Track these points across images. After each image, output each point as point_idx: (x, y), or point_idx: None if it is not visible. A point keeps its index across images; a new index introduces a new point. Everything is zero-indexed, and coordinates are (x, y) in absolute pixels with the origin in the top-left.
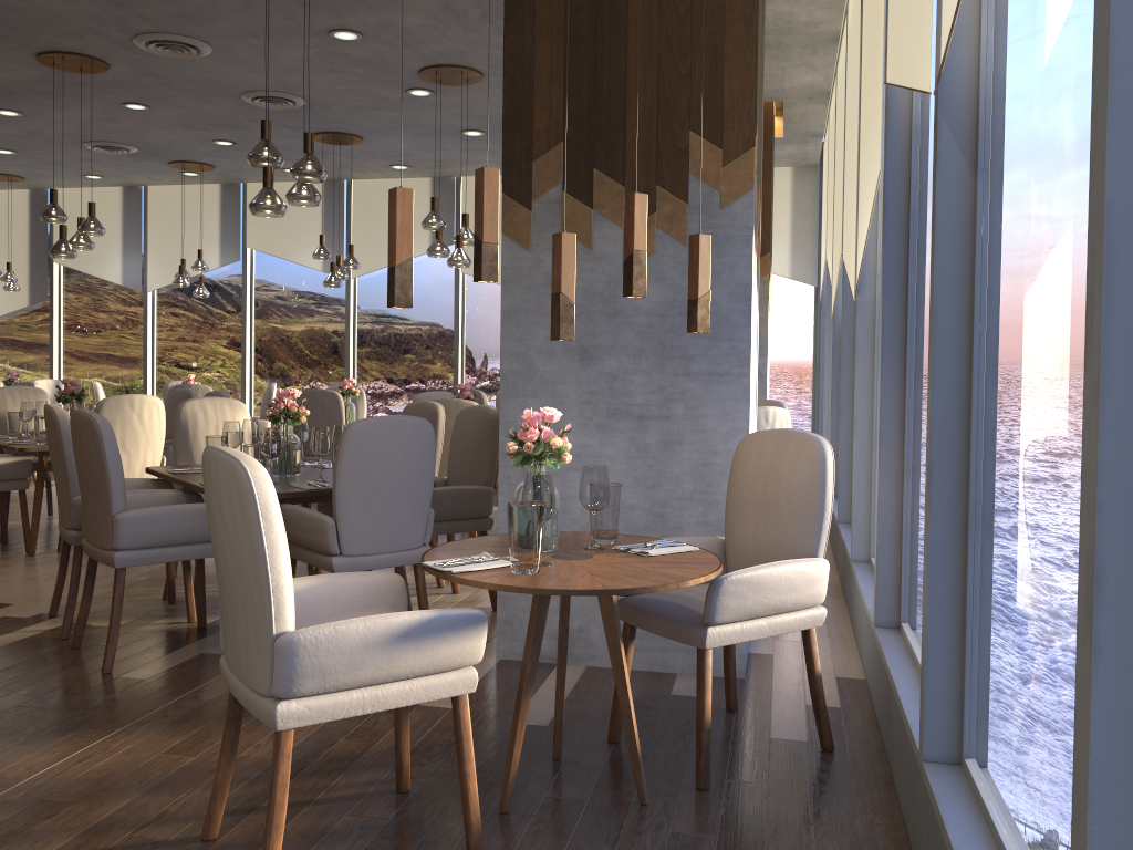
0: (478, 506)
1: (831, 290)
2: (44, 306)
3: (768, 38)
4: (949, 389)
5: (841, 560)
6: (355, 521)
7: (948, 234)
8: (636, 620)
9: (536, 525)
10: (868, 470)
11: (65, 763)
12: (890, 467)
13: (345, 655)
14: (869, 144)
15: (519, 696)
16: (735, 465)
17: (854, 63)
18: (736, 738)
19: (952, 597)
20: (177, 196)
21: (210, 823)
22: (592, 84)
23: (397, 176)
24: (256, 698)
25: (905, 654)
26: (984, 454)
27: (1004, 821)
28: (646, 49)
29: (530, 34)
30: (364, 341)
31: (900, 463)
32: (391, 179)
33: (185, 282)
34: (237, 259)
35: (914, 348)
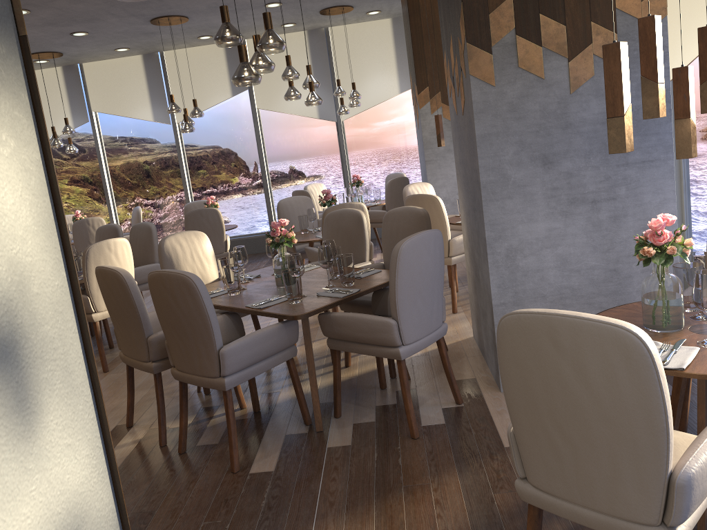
0: None
1: None
2: None
3: None
4: None
5: None
6: (409, 318)
7: None
8: None
9: None
10: (679, 209)
11: None
12: None
13: None
14: None
15: None
16: None
17: None
18: None
19: None
20: None
21: None
22: None
23: (199, 44)
24: (632, 527)
25: None
26: None
27: None
28: None
29: None
30: (193, 167)
31: None
32: (193, 47)
33: (60, 144)
34: (86, 121)
35: None
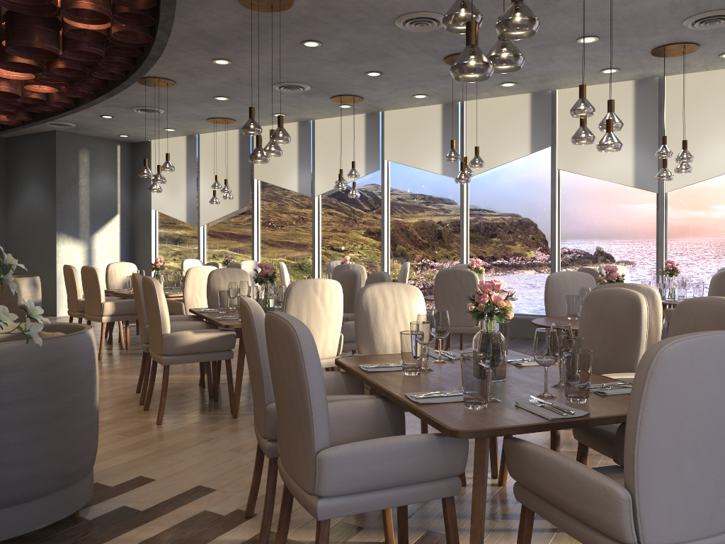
0: None
1: None
2: (248, 209)
3: None
4: None
5: None
6: (661, 495)
7: None
8: None
9: None
10: None
11: None
12: None
13: None
14: None
15: None
16: None
17: None
18: None
19: None
20: (335, 125)
21: None
22: None
23: (502, 94)
24: None
25: None
26: None
27: None
28: None
29: None
30: (475, 228)
31: None
32: (496, 98)
33: (343, 186)
34: (377, 169)
35: None
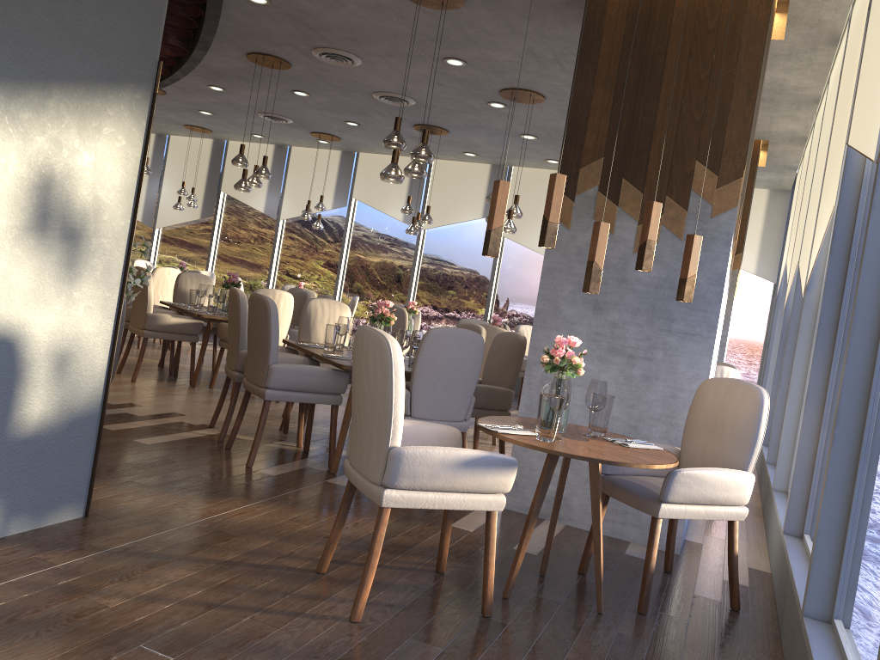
0: (502, 402)
1: (786, 288)
2: (210, 220)
3: (763, 94)
4: (859, 363)
5: (764, 491)
6: (423, 395)
7: (873, 258)
8: (611, 491)
9: (557, 410)
10: (795, 424)
11: (230, 513)
12: (811, 420)
13: (429, 468)
14: (829, 184)
15: (527, 523)
16: (695, 398)
17: (828, 122)
18: (668, 589)
19: (840, 506)
20: (310, 156)
21: (323, 563)
22: (630, 120)
23: (466, 160)
24: (370, 485)
25: (803, 554)
26: (876, 410)
27: (853, 654)
28: (673, 100)
29: (591, 81)
30: (424, 276)
31: (819, 418)
32: (461, 162)
33: (308, 217)
34: (344, 205)
35: (842, 336)
